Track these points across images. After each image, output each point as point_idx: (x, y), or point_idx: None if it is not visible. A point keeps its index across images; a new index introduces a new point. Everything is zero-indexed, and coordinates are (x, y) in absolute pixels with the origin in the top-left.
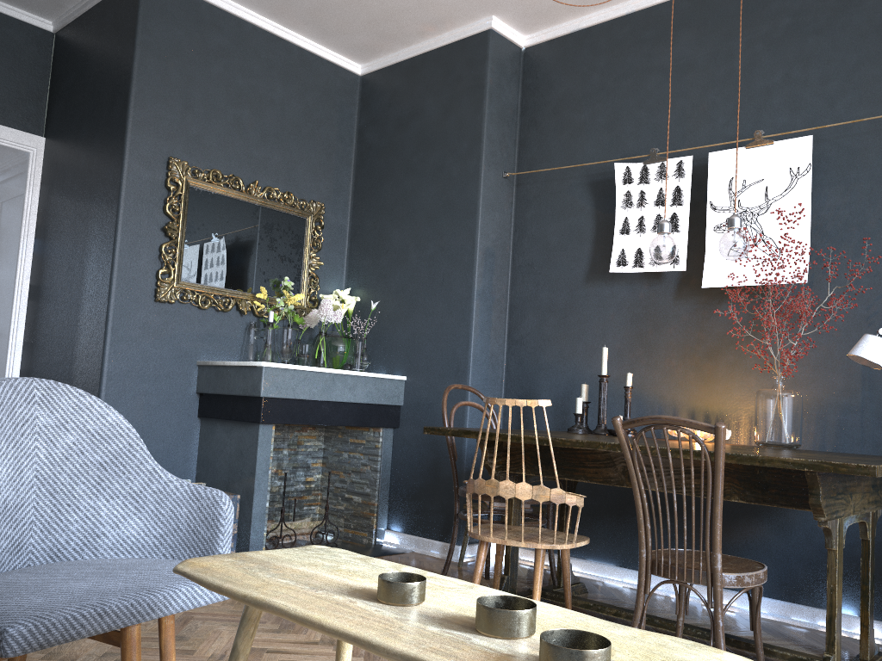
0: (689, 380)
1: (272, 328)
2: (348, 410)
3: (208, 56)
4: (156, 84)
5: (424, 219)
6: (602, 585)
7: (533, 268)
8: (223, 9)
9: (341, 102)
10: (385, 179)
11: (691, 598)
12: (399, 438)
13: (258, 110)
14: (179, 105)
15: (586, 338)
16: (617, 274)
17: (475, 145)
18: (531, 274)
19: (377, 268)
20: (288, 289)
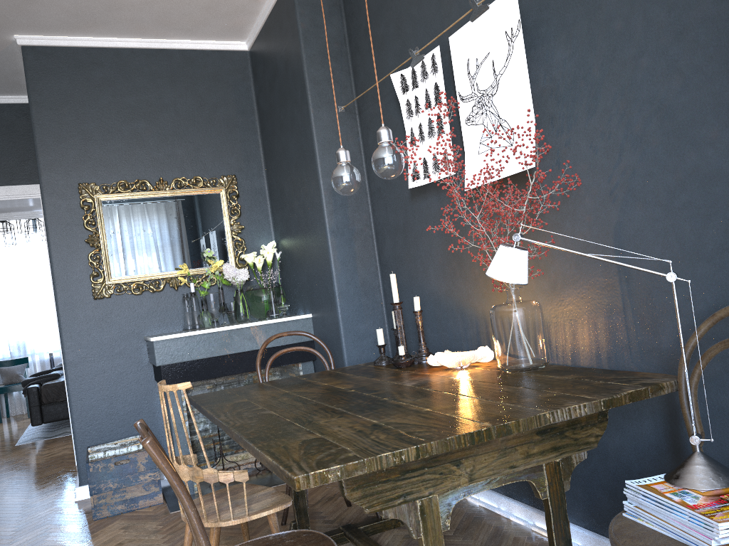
0: (490, 289)
1: (193, 297)
2: (254, 356)
3: (95, 90)
4: (54, 130)
5: (294, 170)
6: (456, 506)
7: (381, 193)
8: (99, 47)
9: (234, 81)
10: (273, 139)
11: (524, 523)
12: (318, 369)
13: (152, 117)
14: (78, 139)
15: (421, 255)
16: (427, 186)
17: (303, 92)
18: (381, 198)
19: (284, 220)
20: (216, 257)
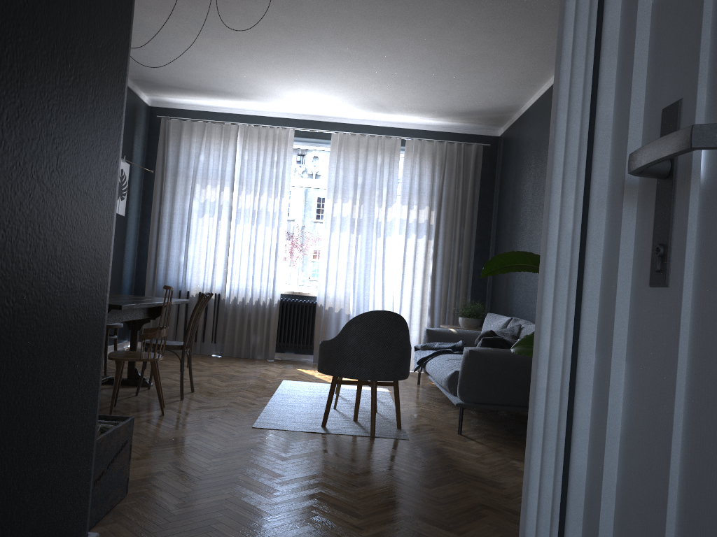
0: None
1: None
2: None
3: None
4: None
5: None
6: None
7: None
8: None
9: None
10: None
11: None
12: None
13: None
14: None
15: None
16: None
17: None
18: None
19: None
20: None
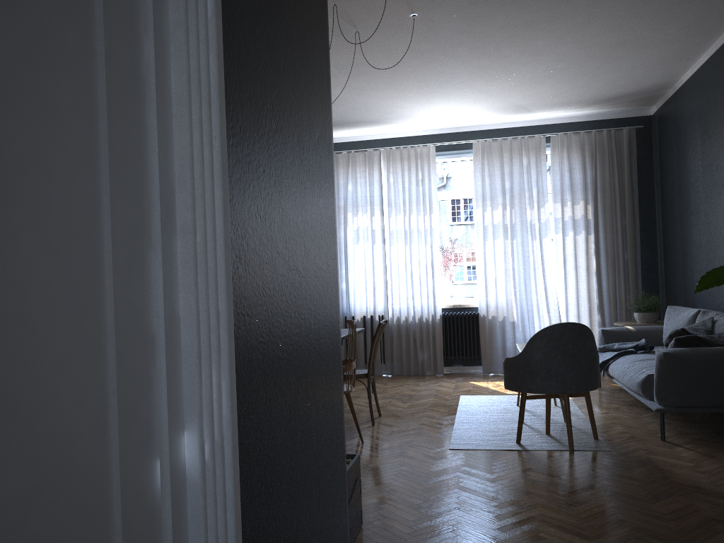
0: None
1: None
2: None
3: None
4: None
5: None
6: None
7: None
8: None
9: None
10: None
11: None
12: None
13: None
14: None
15: None
16: None
17: None
18: None
19: None
20: None
